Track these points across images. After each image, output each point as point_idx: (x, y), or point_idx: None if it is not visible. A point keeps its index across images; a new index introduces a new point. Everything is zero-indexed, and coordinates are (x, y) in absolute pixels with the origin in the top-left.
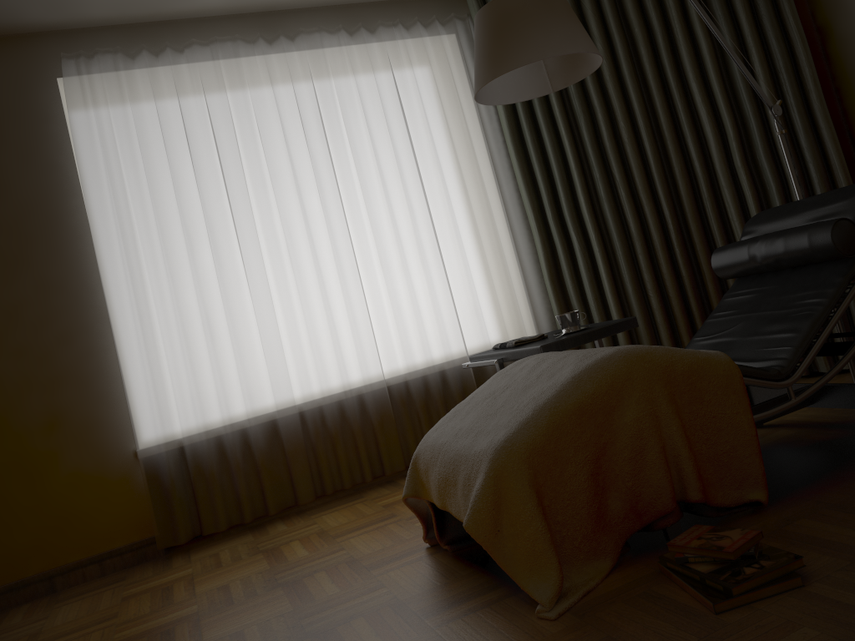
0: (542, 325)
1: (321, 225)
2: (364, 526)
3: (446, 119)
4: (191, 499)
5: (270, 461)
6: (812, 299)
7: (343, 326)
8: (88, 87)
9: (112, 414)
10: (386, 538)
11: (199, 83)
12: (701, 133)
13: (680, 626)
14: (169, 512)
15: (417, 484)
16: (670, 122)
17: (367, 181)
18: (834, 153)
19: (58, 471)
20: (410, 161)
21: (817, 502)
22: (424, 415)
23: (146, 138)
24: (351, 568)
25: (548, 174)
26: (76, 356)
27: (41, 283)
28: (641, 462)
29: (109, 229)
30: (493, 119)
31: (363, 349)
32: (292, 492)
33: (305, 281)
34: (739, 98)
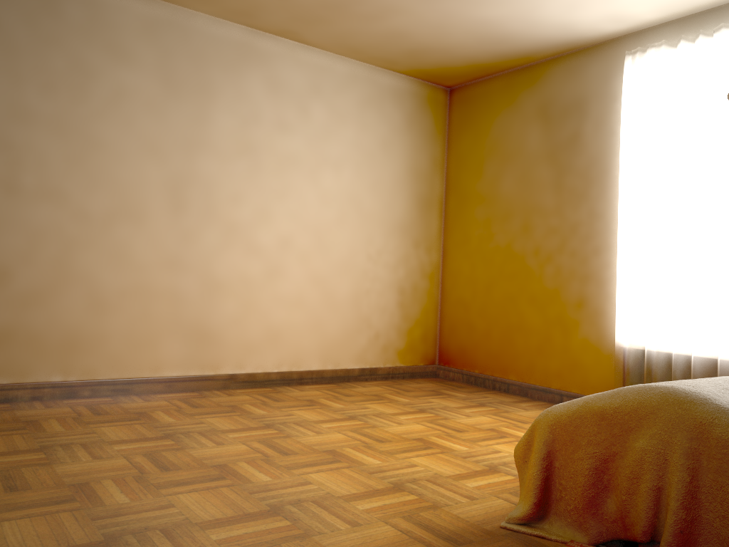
0: None
1: None
2: None
3: None
4: None
5: None
6: None
7: None
8: (636, 75)
9: (611, 310)
10: None
11: (718, 62)
12: None
13: None
14: None
15: None
16: None
17: None
18: None
19: (577, 334)
20: None
21: None
22: None
23: (668, 112)
24: None
25: None
26: (600, 265)
27: (591, 212)
28: (635, 487)
29: (629, 181)
30: None
31: None
32: None
33: None
34: None
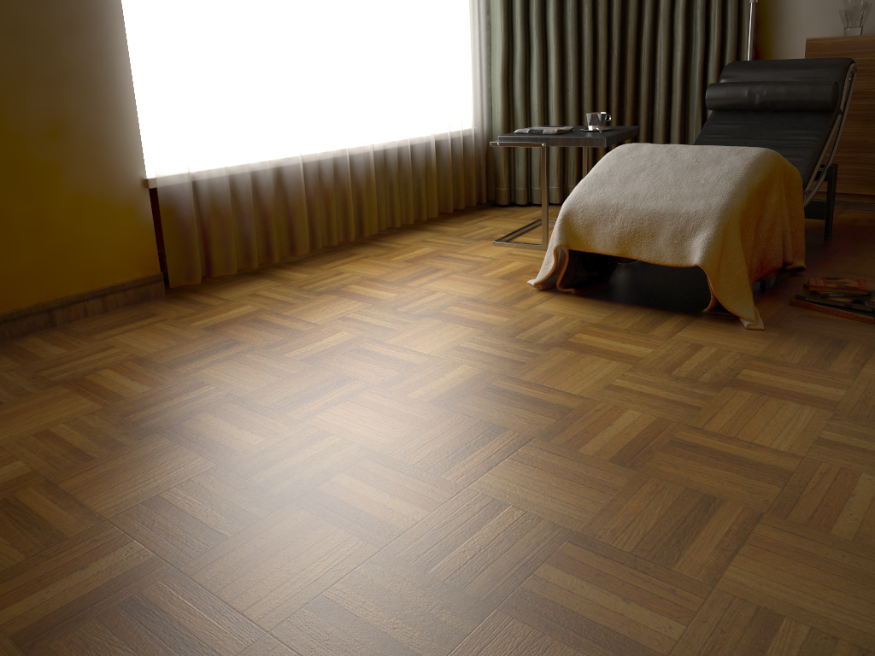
0: (484, 120)
1: None
2: (419, 276)
3: None
4: (199, 239)
5: (276, 209)
6: (807, 136)
7: (345, 83)
8: None
9: (121, 132)
10: (472, 285)
11: None
12: None
13: (860, 330)
14: (185, 249)
15: (567, 237)
16: None
17: None
18: (748, 27)
19: (60, 190)
20: None
21: (830, 270)
22: (397, 185)
23: None
24: (484, 304)
25: None
26: (84, 53)
27: None
28: (772, 233)
29: None
30: None
31: (362, 111)
32: (288, 243)
33: (321, 26)
34: None
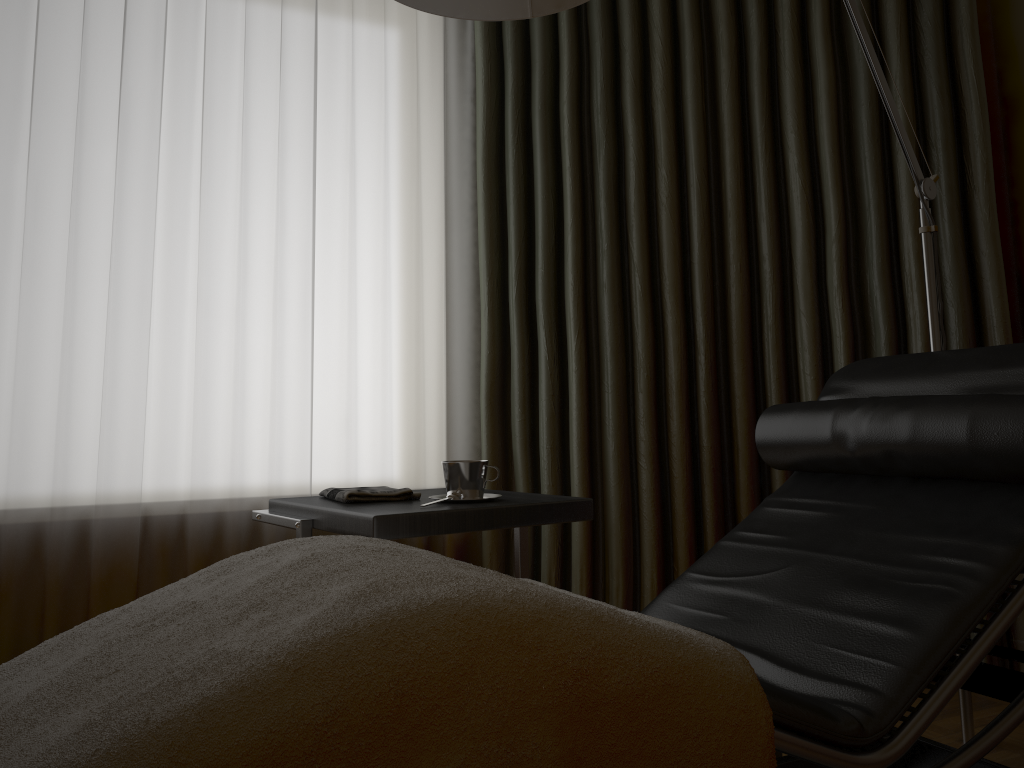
0: None
1: (107, 204)
2: None
3: (386, 96)
4: None
5: None
6: (957, 558)
7: (91, 390)
8: None
9: None
10: None
11: None
12: (786, 219)
13: None
14: None
15: None
16: (740, 188)
17: (217, 154)
18: (995, 299)
19: None
20: (304, 144)
21: None
22: None
23: None
24: None
25: (528, 226)
26: None
27: None
28: None
29: None
30: (465, 121)
31: (114, 439)
32: None
33: (40, 291)
34: (858, 176)
